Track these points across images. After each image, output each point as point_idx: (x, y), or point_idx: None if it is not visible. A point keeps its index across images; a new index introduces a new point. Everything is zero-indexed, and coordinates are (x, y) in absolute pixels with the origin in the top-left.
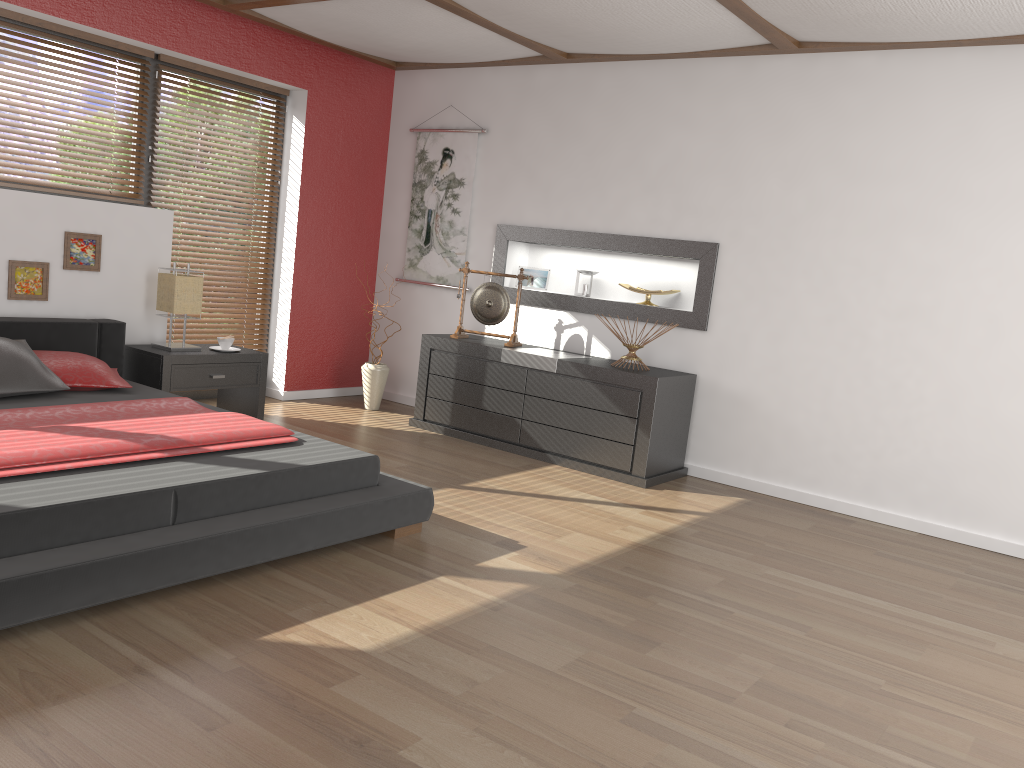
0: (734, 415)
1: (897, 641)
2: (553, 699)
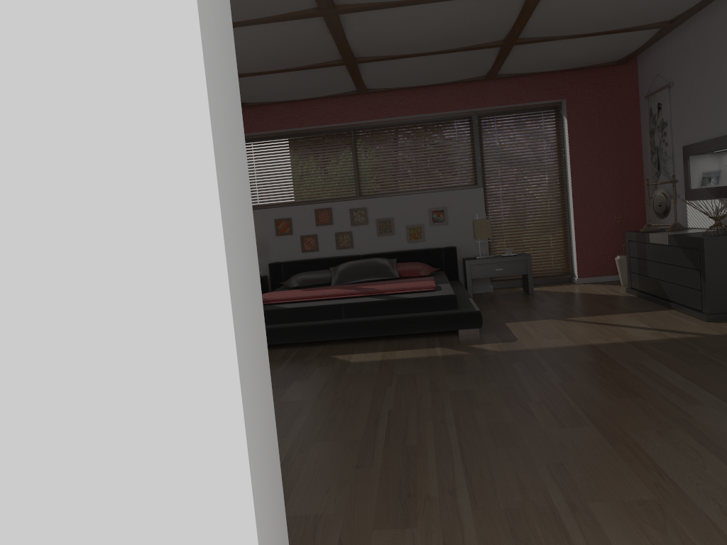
0: None
1: (616, 393)
2: (370, 380)
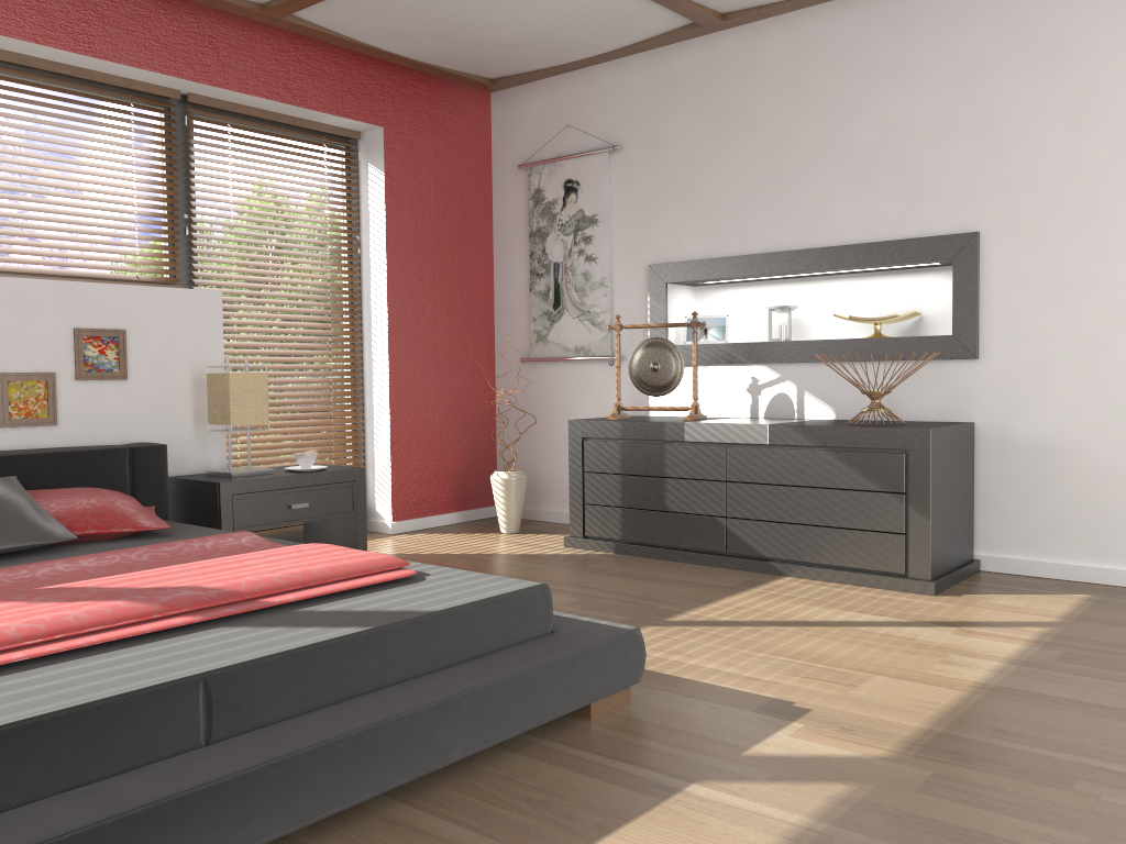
0: (1042, 474)
1: None
2: None
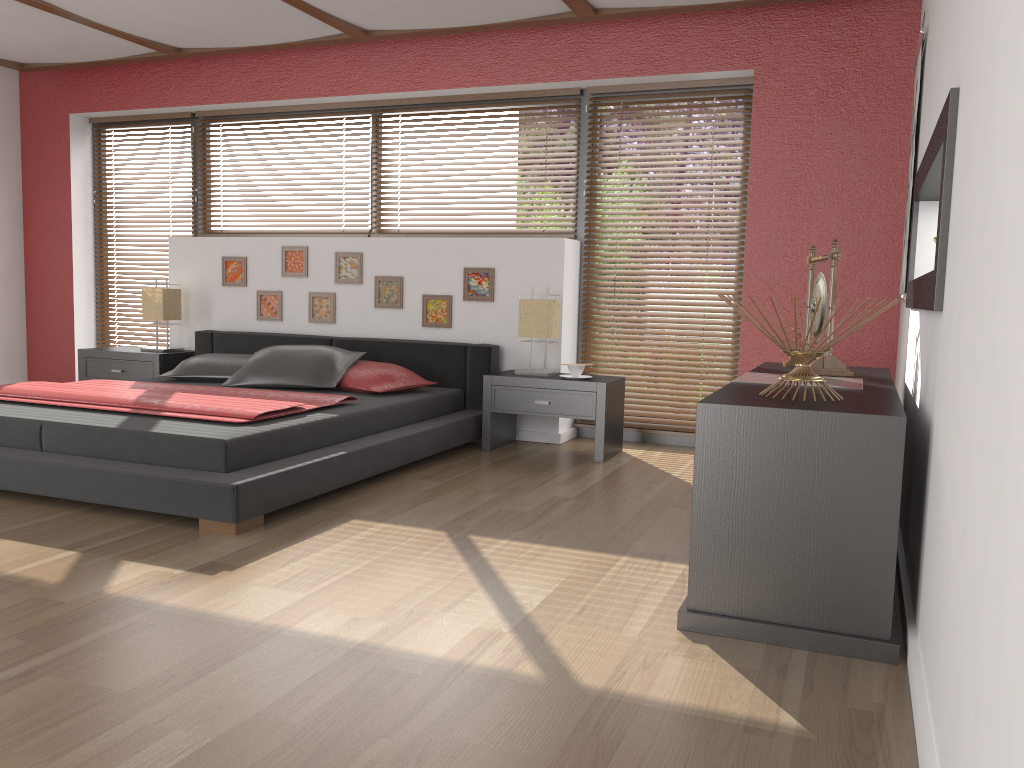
0: (935, 525)
1: None
2: None
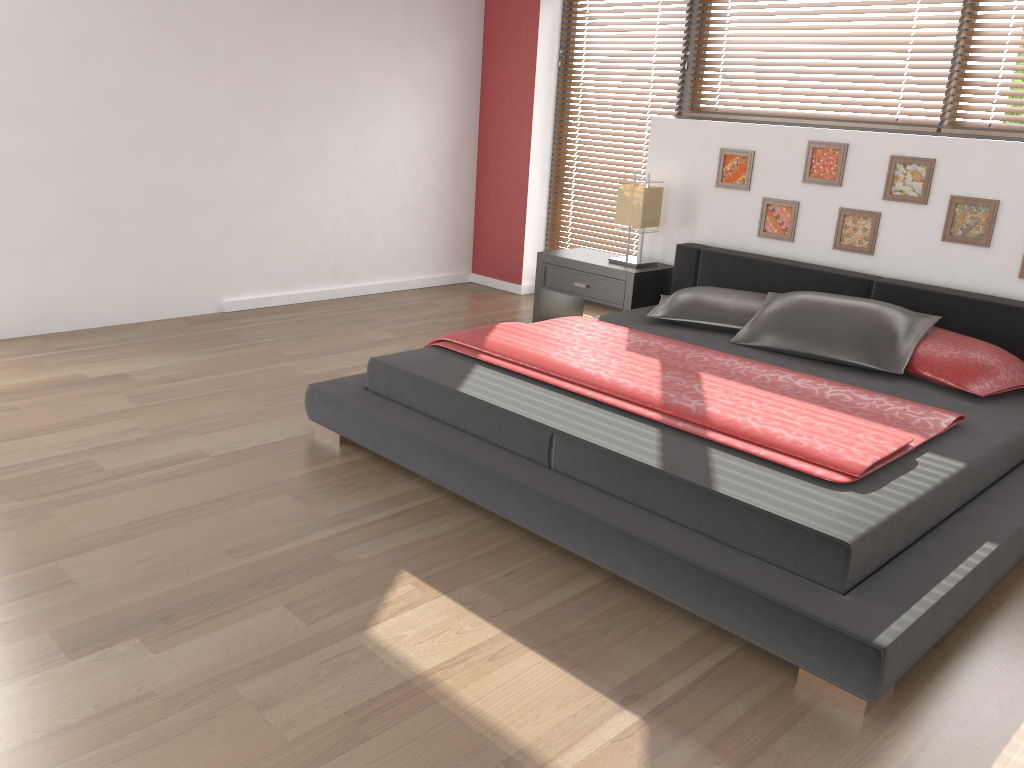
0: None
1: None
2: None
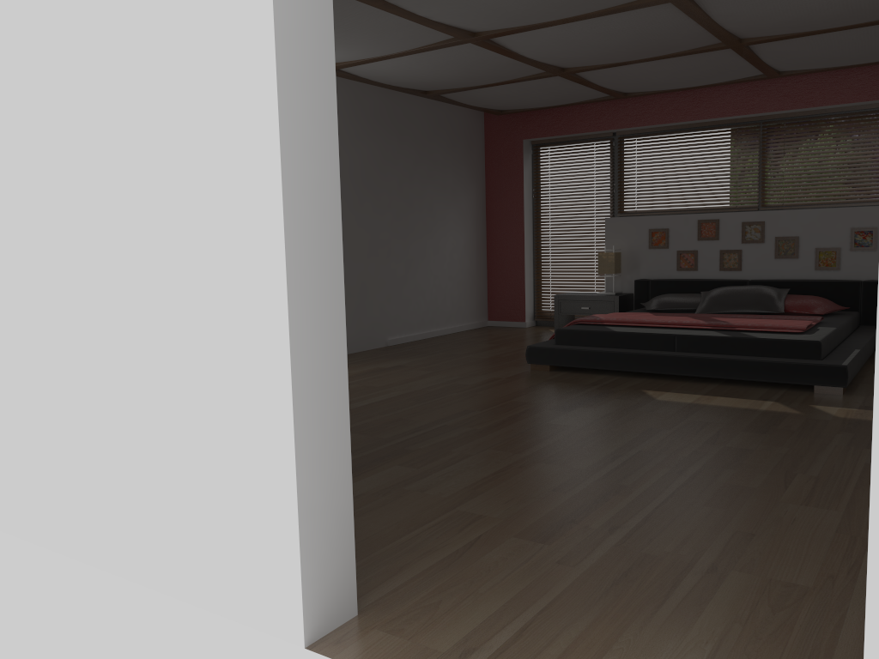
0: None
1: None
2: (655, 420)
